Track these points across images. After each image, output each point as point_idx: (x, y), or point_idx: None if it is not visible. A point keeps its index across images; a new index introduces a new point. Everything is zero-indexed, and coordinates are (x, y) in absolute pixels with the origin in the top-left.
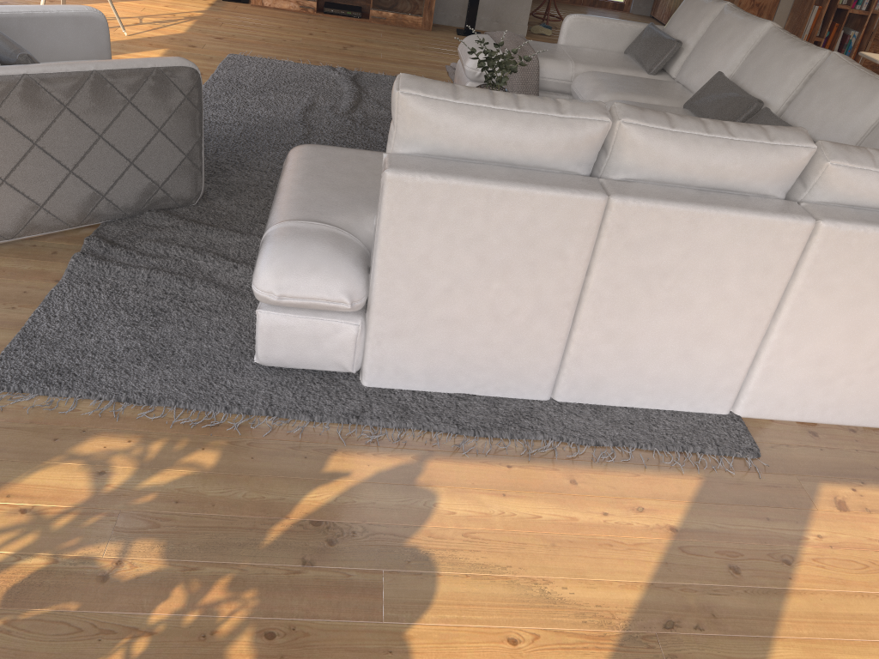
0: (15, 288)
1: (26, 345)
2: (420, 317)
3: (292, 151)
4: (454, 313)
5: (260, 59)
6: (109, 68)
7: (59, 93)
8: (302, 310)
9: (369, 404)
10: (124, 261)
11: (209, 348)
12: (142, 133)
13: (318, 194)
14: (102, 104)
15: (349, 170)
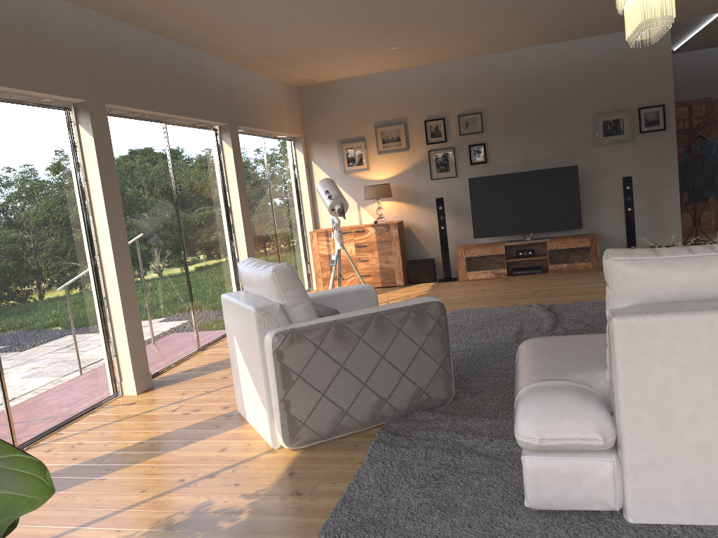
0: (334, 470)
1: (347, 505)
2: (671, 446)
3: (521, 344)
4: (704, 438)
5: (474, 309)
6: (385, 308)
7: (356, 329)
8: (560, 452)
9: (640, 537)
10: (405, 445)
11: (483, 500)
12: (409, 351)
13: (552, 363)
14: (382, 333)
15: (572, 346)
